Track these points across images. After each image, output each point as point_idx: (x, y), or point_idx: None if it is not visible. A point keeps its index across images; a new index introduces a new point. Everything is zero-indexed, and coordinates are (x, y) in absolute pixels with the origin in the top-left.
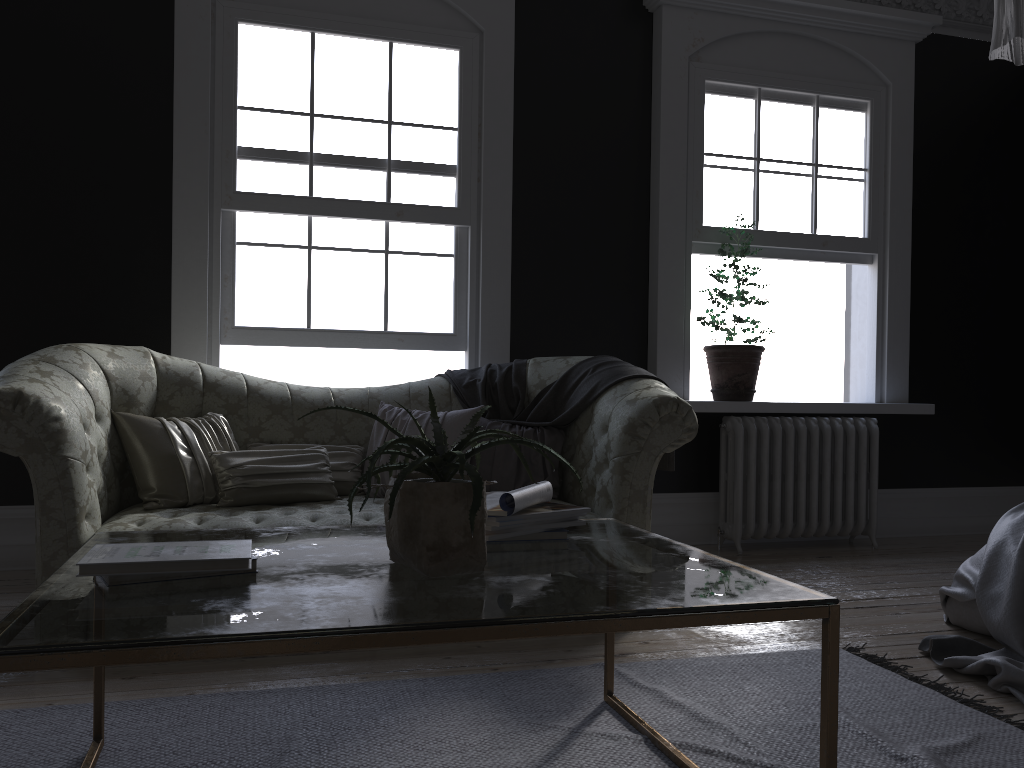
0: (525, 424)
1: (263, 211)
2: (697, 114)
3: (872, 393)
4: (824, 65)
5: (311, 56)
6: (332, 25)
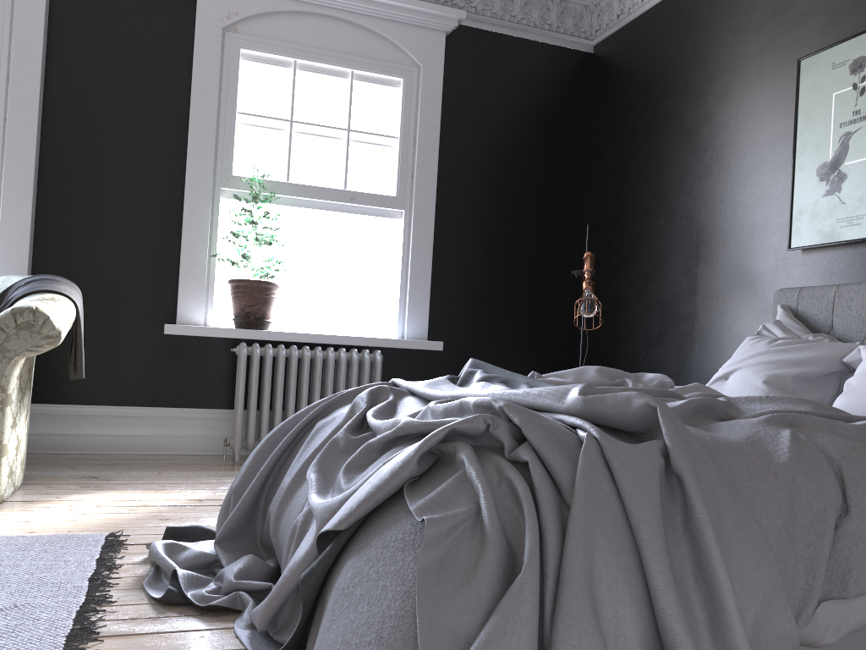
0: None
1: None
2: (231, 78)
3: (396, 330)
4: (360, 45)
5: None
6: None
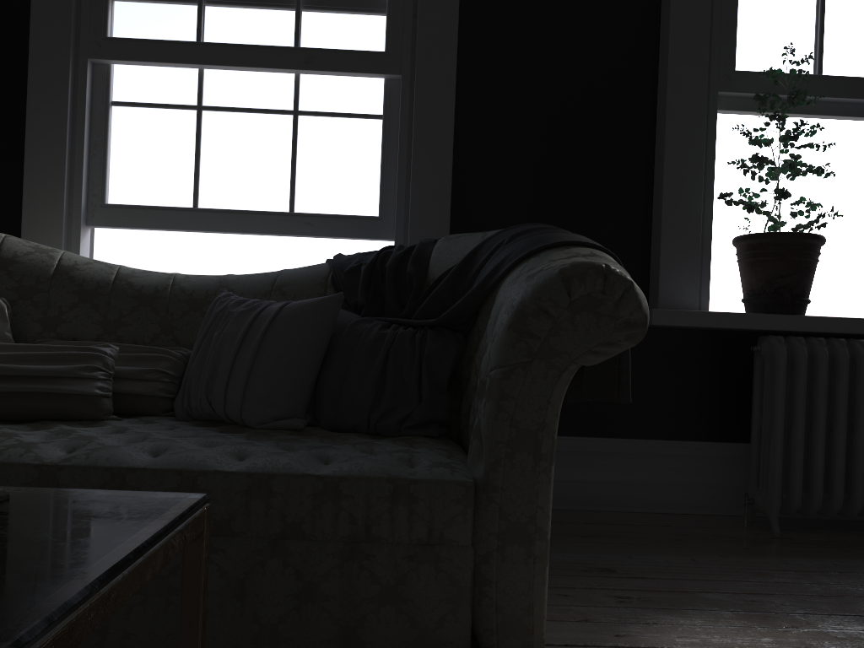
0: (405, 323)
1: (138, 61)
2: None
3: None
4: None
5: None
6: None
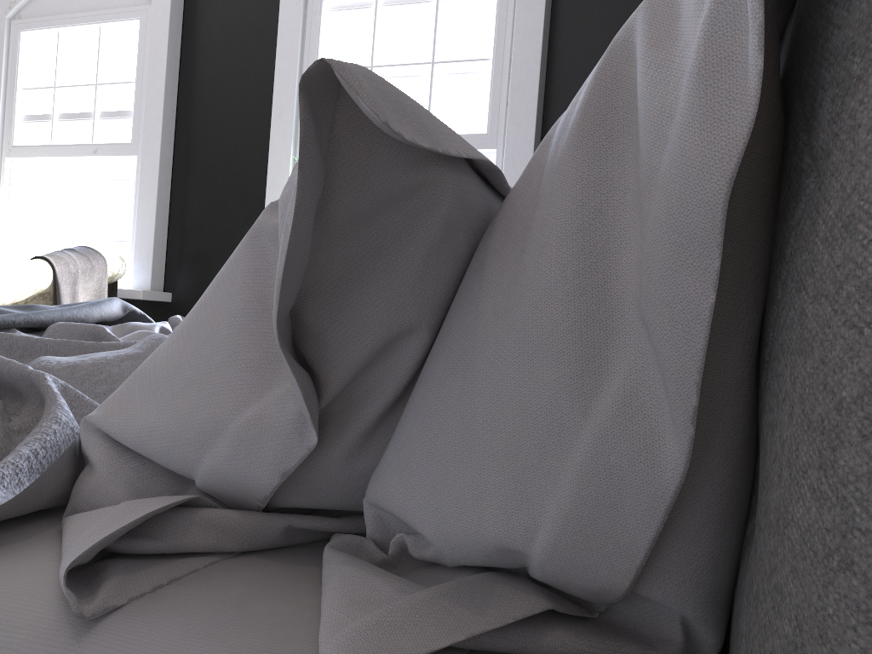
0: None
1: (25, 157)
2: (313, 34)
3: None
4: None
5: (57, 46)
6: (67, 22)
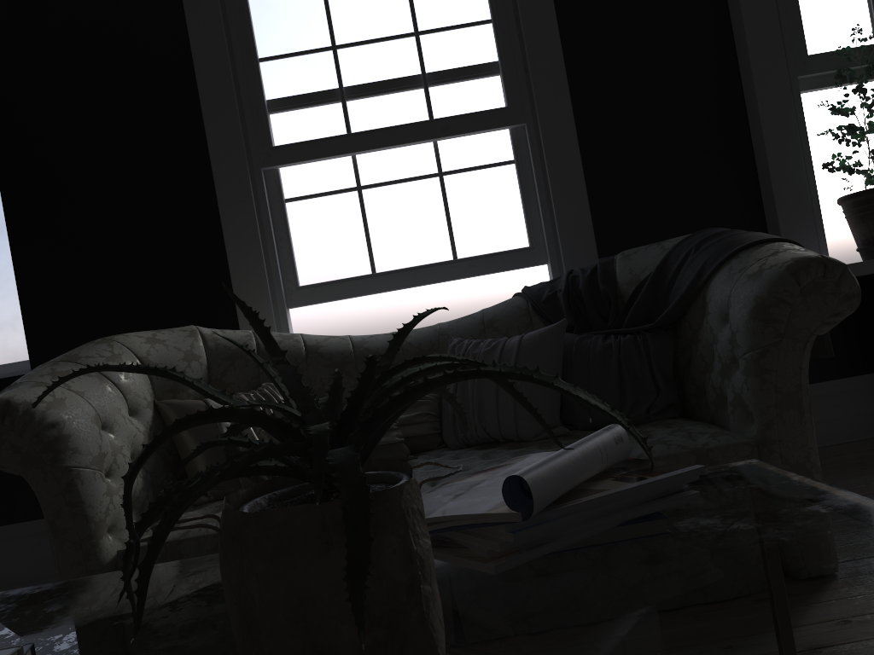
0: (622, 332)
1: (303, 161)
2: None
3: None
4: None
5: None
6: None
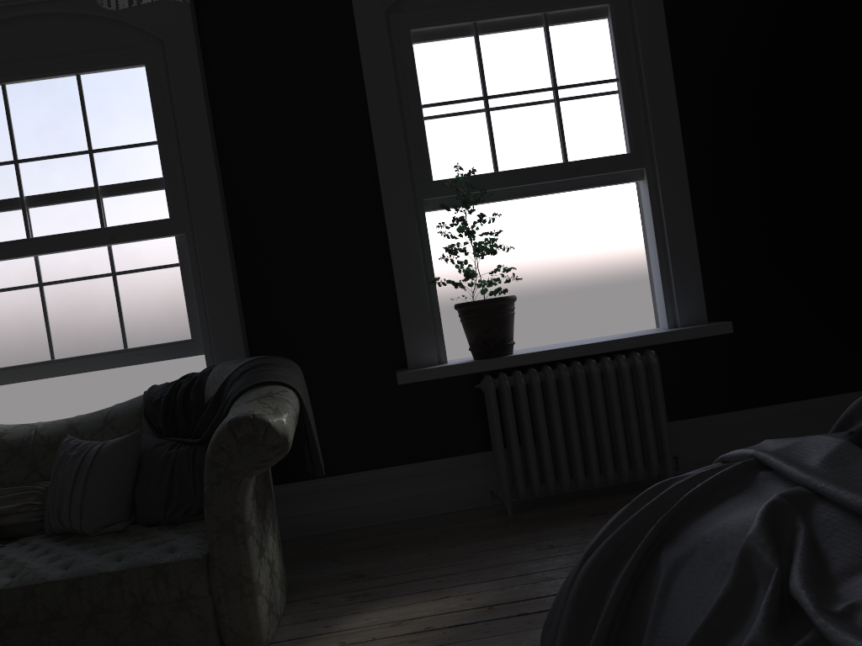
0: (185, 442)
1: None
2: (407, 67)
3: (665, 318)
4: None
5: (5, 107)
6: (18, 73)
